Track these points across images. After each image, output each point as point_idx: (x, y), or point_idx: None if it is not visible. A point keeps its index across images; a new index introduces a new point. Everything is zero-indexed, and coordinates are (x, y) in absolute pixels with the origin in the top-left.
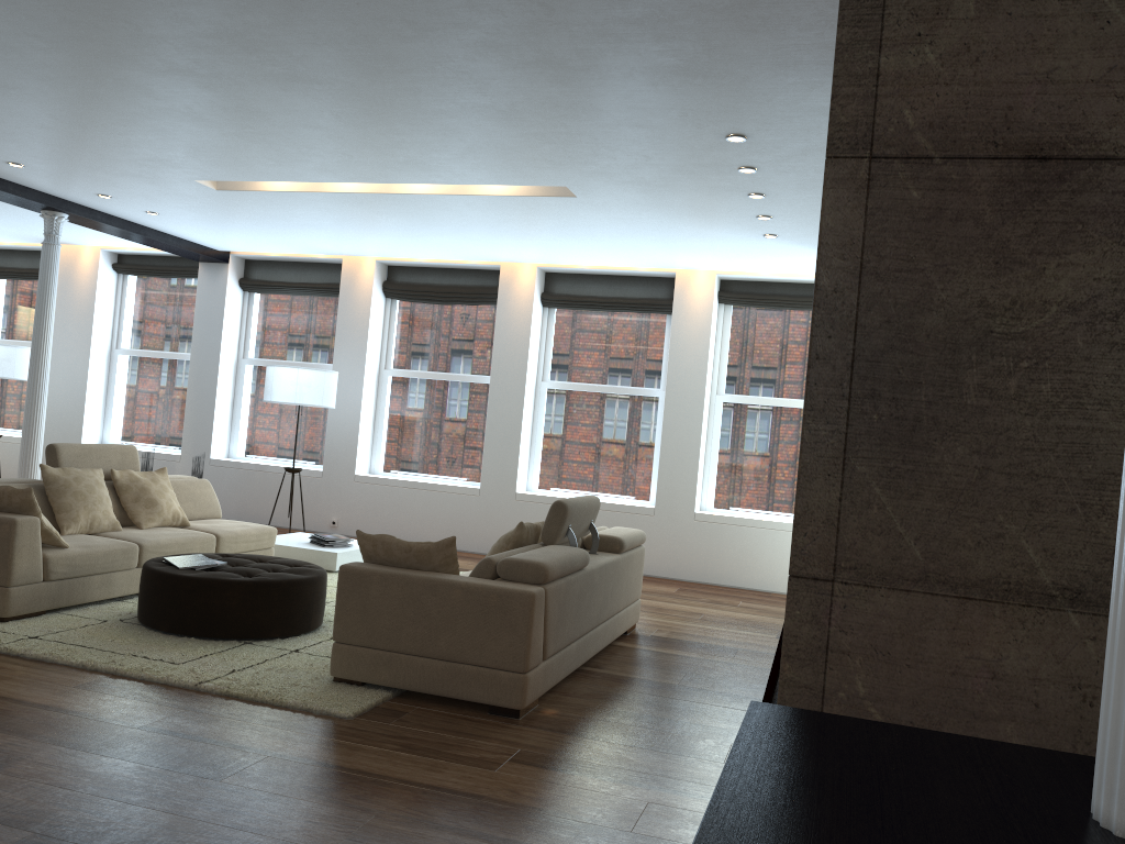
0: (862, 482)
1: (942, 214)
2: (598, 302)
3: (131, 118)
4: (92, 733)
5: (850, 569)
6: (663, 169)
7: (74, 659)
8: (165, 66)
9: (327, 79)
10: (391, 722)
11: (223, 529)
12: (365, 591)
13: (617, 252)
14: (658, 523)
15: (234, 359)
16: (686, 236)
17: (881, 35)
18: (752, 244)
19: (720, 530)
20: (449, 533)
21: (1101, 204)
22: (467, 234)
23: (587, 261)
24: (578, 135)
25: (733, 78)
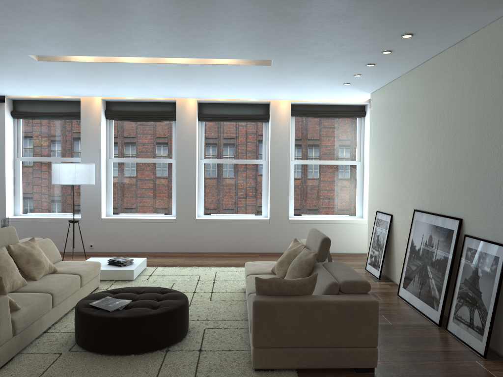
0: None
1: None
2: (228, 117)
3: (23, 13)
4: None
5: None
6: (341, 51)
7: None
8: None
9: None
10: None
11: (78, 269)
12: (273, 315)
13: (253, 92)
14: (271, 226)
15: (12, 159)
16: (302, 84)
17: None
18: (330, 88)
19: (302, 226)
20: (161, 244)
21: None
22: (177, 85)
23: (230, 97)
24: (321, 32)
25: (457, 3)
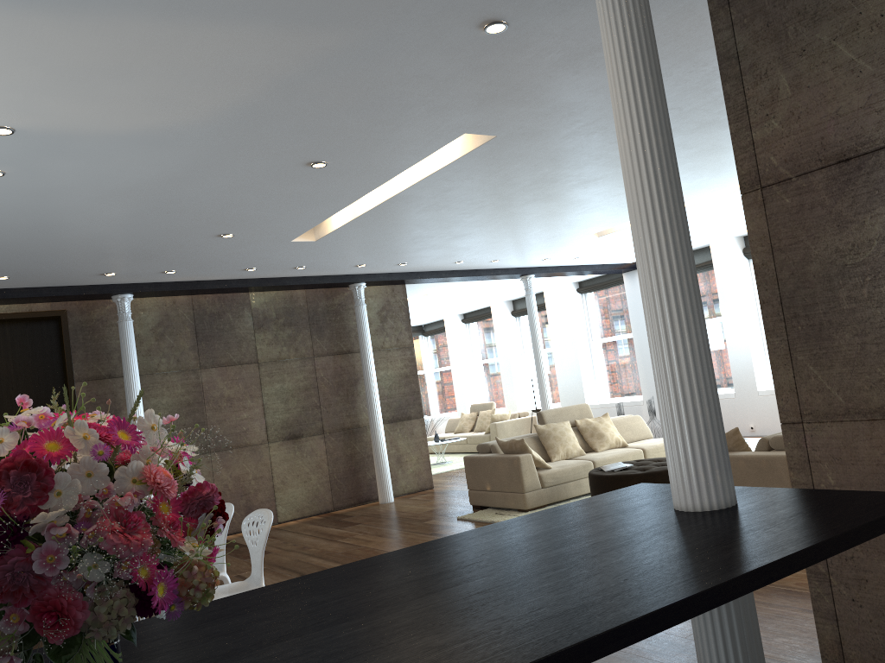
0: (802, 365)
1: (803, 207)
2: None
3: (527, 225)
4: None
5: (809, 414)
6: None
7: None
8: (523, 201)
9: (601, 176)
10: None
11: (648, 444)
12: None
13: None
14: None
15: None
16: None
17: (750, 121)
18: None
19: None
20: None
21: (884, 175)
22: None
23: None
24: None
25: None
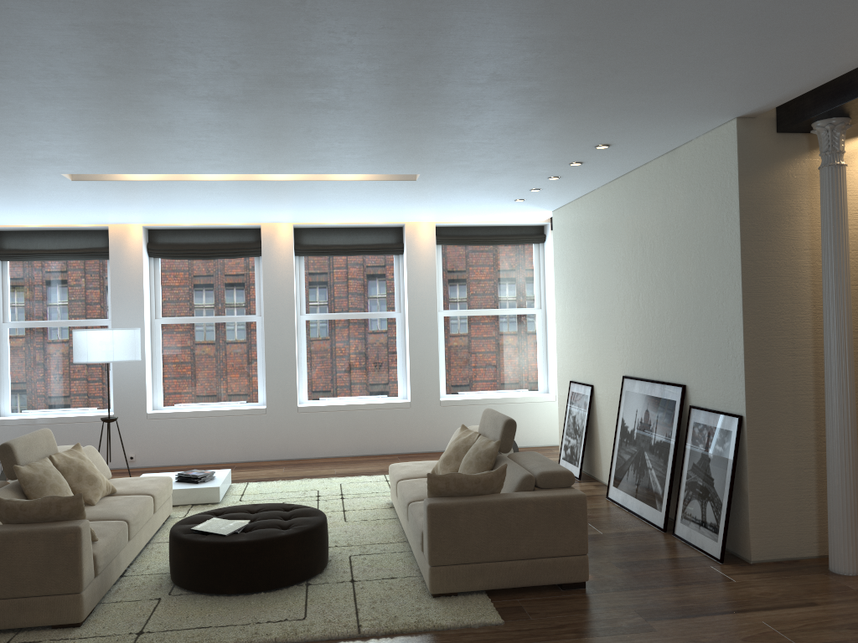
0: None
1: None
2: (342, 249)
3: (87, 128)
4: None
5: None
6: (515, 164)
7: (222, 642)
8: (207, 93)
9: (350, 107)
10: (529, 617)
11: (147, 488)
12: (454, 521)
13: (382, 213)
14: (414, 412)
15: None
16: (455, 202)
17: None
18: (496, 205)
19: (460, 410)
20: (244, 448)
21: None
22: (271, 206)
23: (345, 219)
24: (491, 144)
25: (662, 114)
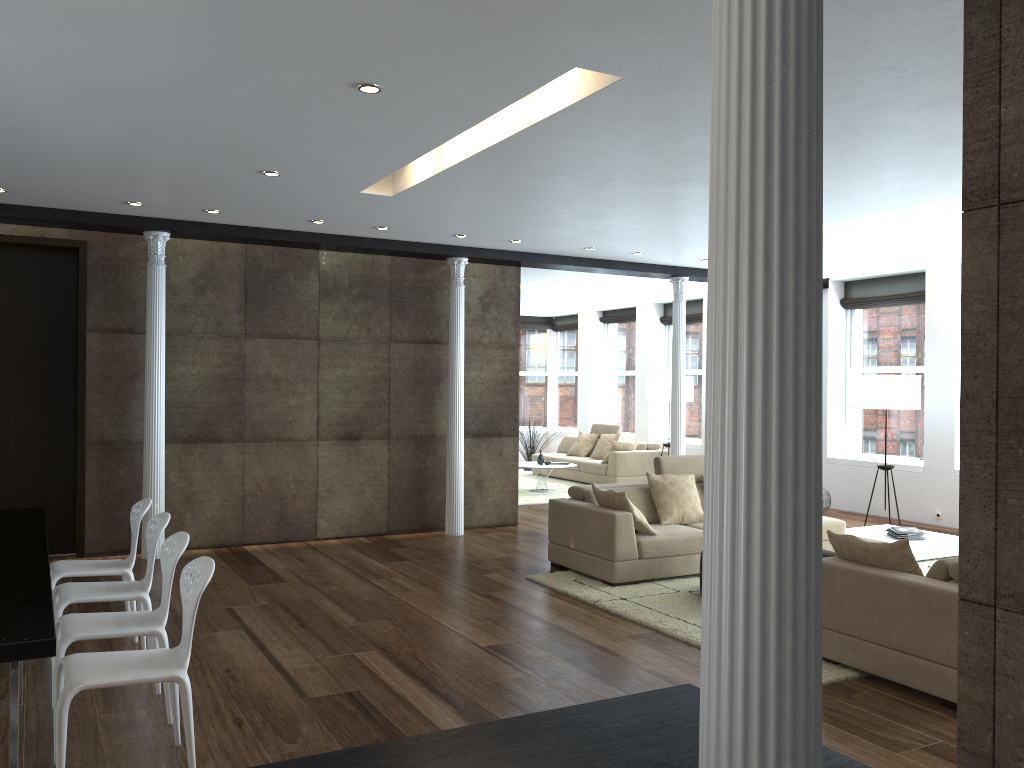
0: (1014, 514)
1: None
2: None
3: (677, 212)
4: (613, 668)
5: (1009, 597)
6: None
7: (636, 617)
8: (669, 180)
9: None
10: (838, 697)
11: None
12: (830, 583)
13: None
14: None
15: (842, 370)
16: None
17: (1000, 88)
18: None
19: None
20: None
21: None
22: None
23: None
24: None
25: None
